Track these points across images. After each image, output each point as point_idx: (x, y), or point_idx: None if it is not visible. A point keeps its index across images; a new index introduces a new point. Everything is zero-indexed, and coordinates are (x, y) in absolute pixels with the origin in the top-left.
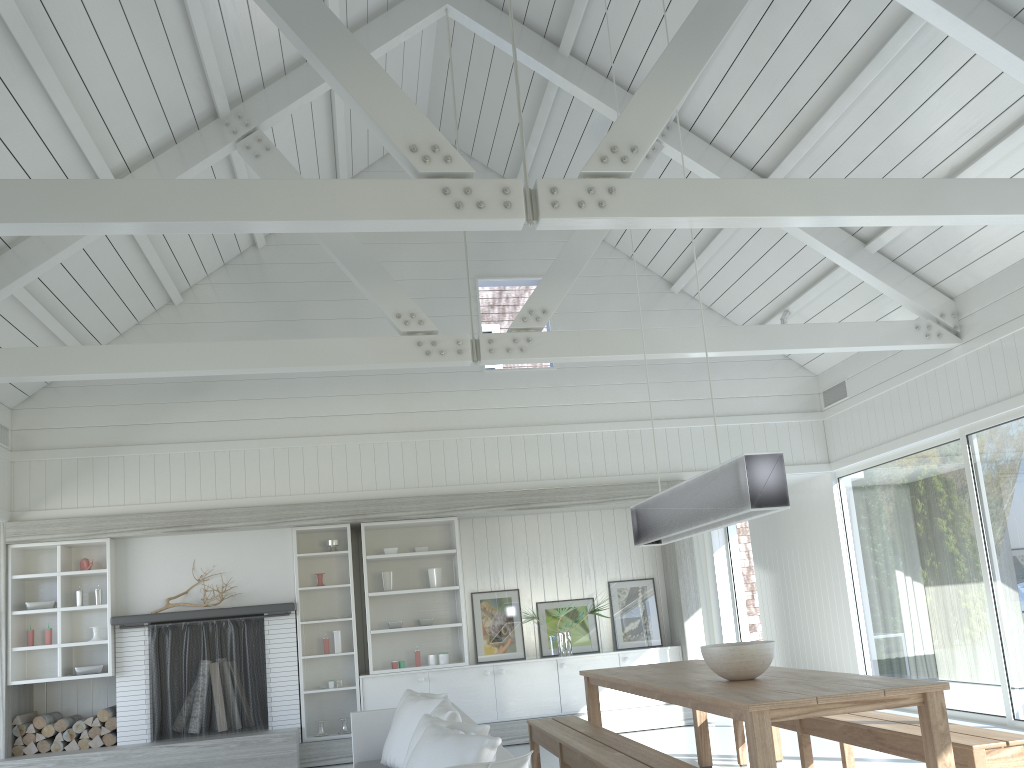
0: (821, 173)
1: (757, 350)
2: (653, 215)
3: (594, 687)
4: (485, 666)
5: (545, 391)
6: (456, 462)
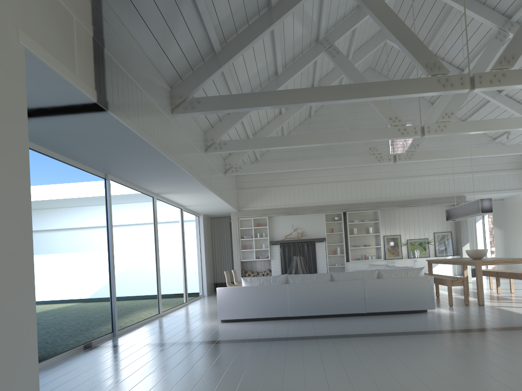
0: (521, 92)
1: (493, 155)
2: (457, 132)
3: (430, 264)
4: (388, 260)
5: (412, 164)
6: (379, 190)
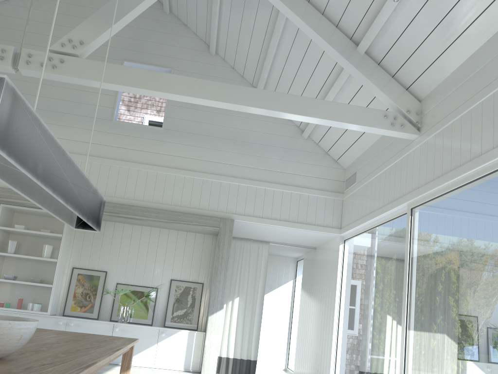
0: None
1: (249, 106)
2: None
3: None
4: (61, 318)
5: (152, 142)
6: None
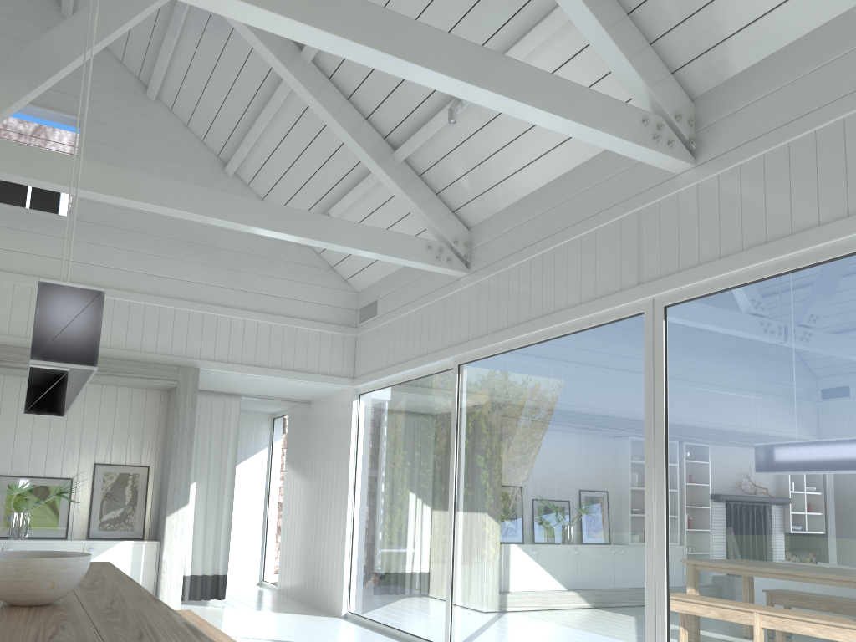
0: None
1: (255, 227)
2: None
3: None
4: None
5: (53, 241)
6: None
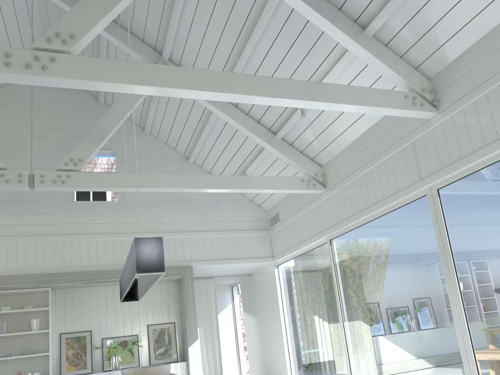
0: None
1: (212, 189)
2: (82, 78)
3: None
4: None
5: (111, 214)
6: (52, 254)
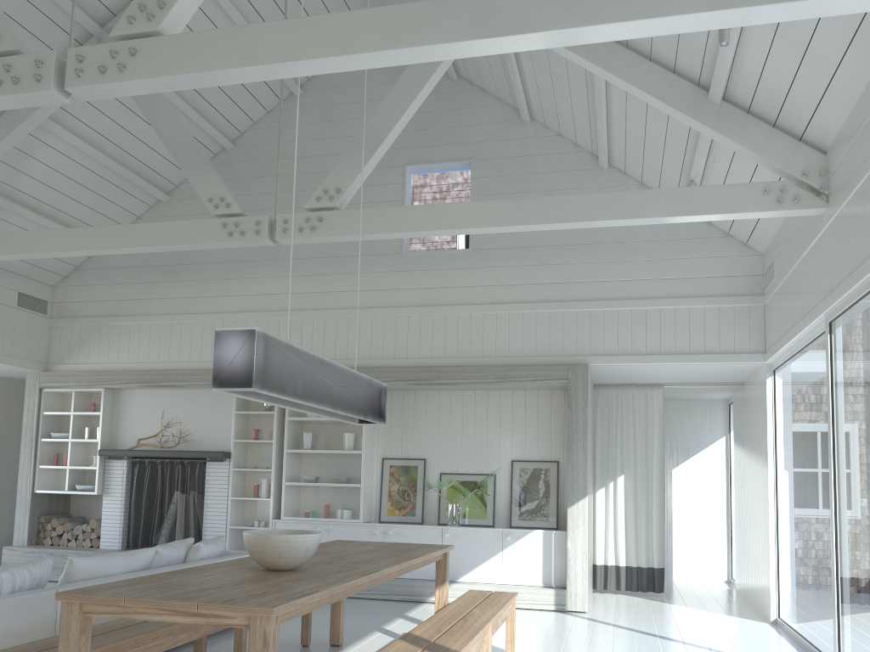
0: None
1: (555, 223)
2: (169, 74)
3: None
4: (377, 525)
5: (458, 272)
6: (369, 338)
